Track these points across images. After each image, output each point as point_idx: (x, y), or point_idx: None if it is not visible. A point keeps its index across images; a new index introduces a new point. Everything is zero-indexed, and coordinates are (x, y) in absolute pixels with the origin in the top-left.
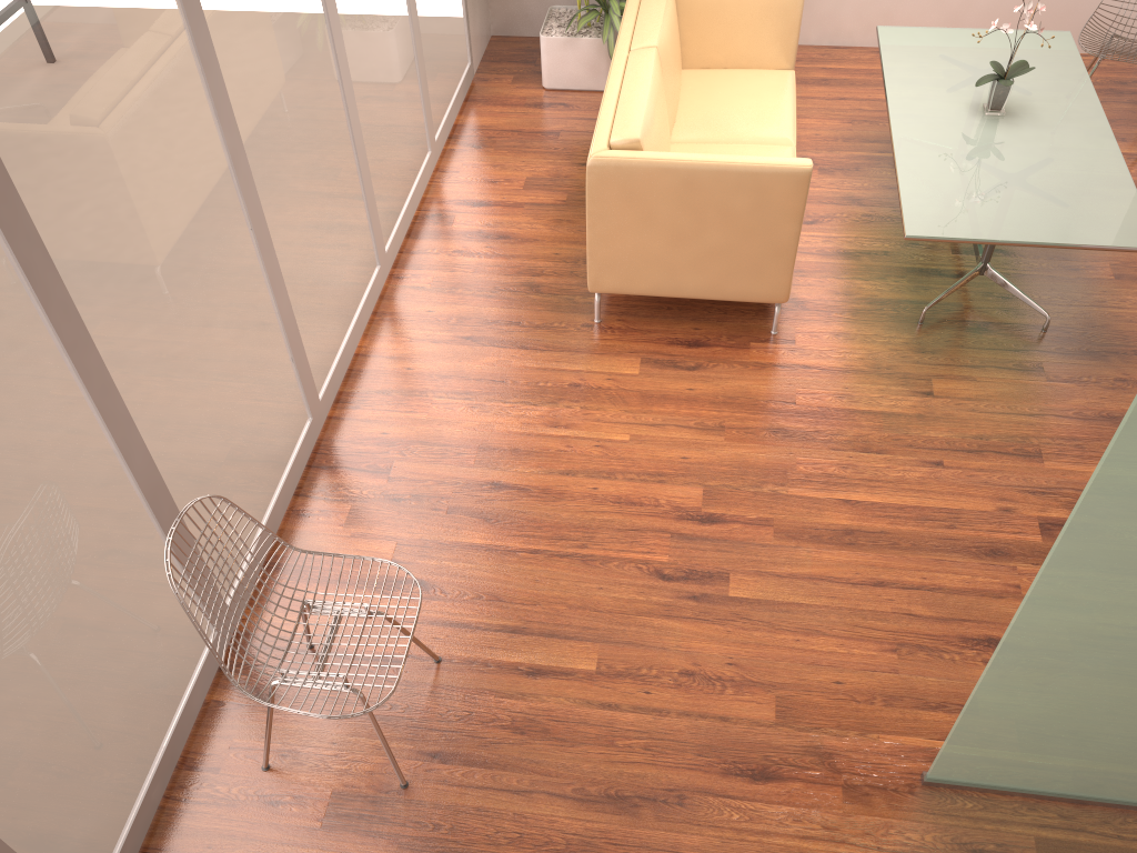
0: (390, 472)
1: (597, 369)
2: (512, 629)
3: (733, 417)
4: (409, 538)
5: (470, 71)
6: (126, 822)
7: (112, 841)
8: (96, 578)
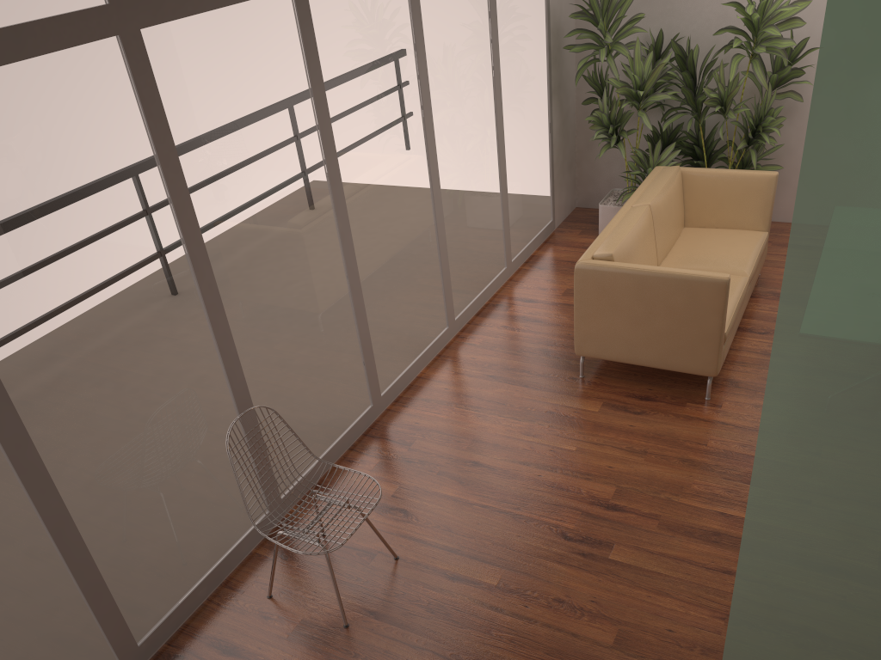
0: (411, 445)
1: (570, 405)
2: (451, 549)
3: (656, 447)
4: (407, 484)
5: (551, 225)
6: (177, 600)
7: (165, 607)
8: (193, 440)
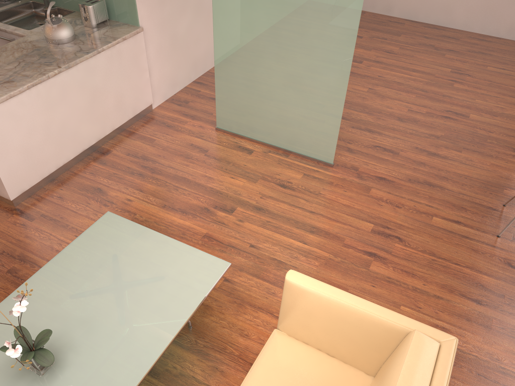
0: None
1: None
2: (467, 238)
3: None
4: None
5: None
6: None
7: None
8: None
